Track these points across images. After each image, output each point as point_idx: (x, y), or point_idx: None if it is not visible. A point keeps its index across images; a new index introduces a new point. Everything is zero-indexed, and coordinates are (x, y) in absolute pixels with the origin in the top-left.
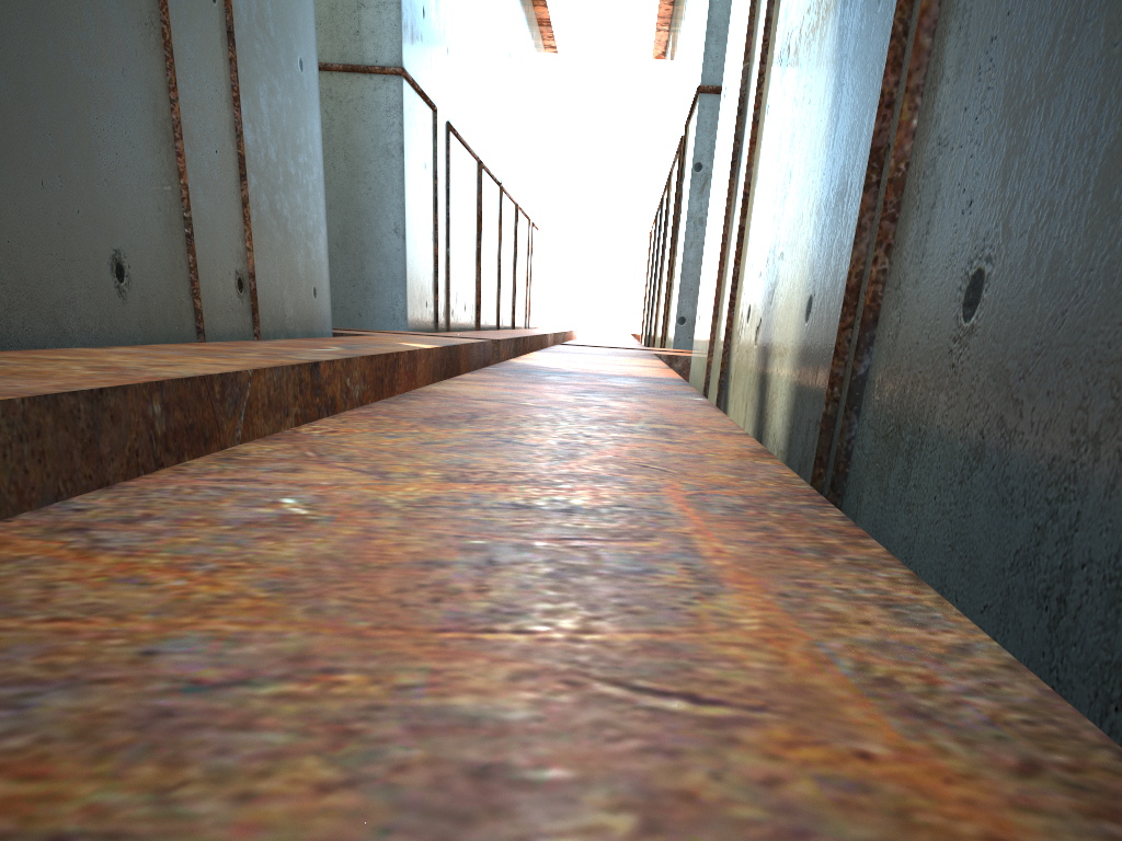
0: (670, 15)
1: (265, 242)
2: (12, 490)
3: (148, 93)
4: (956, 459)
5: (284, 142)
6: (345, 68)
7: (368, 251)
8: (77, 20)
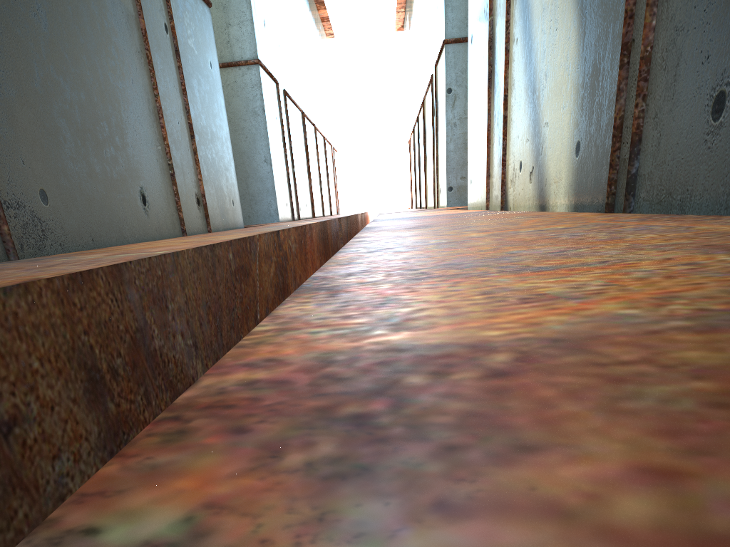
0: (404, 1)
1: (206, 174)
2: (193, 298)
3: (144, 92)
4: (720, 197)
5: (208, 113)
6: (223, 65)
7: (250, 176)
8: (109, 54)
